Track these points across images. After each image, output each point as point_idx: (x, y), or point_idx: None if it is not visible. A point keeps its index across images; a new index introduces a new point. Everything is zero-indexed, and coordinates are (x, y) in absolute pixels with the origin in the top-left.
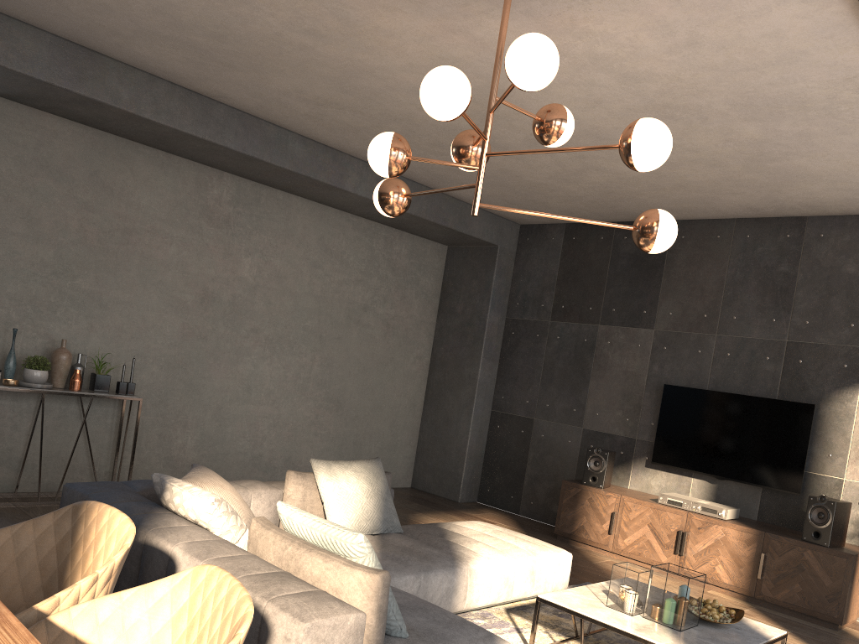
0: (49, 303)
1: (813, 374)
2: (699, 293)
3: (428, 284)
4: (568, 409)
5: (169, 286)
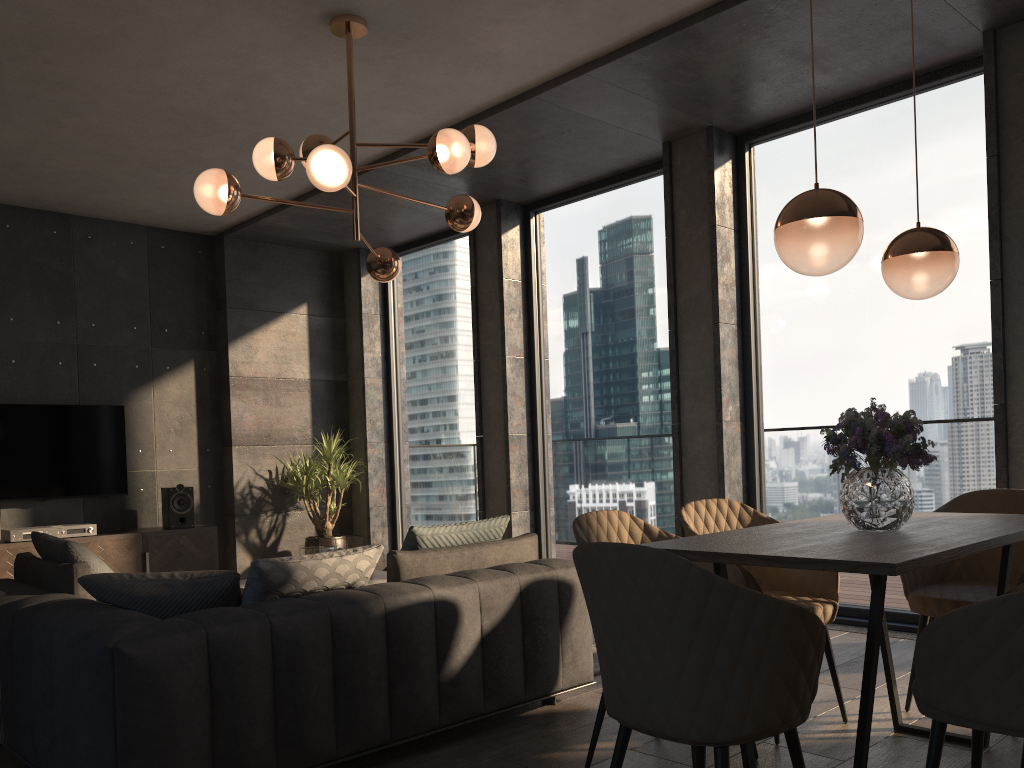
0: None
1: (110, 376)
2: None
3: None
4: None
5: None
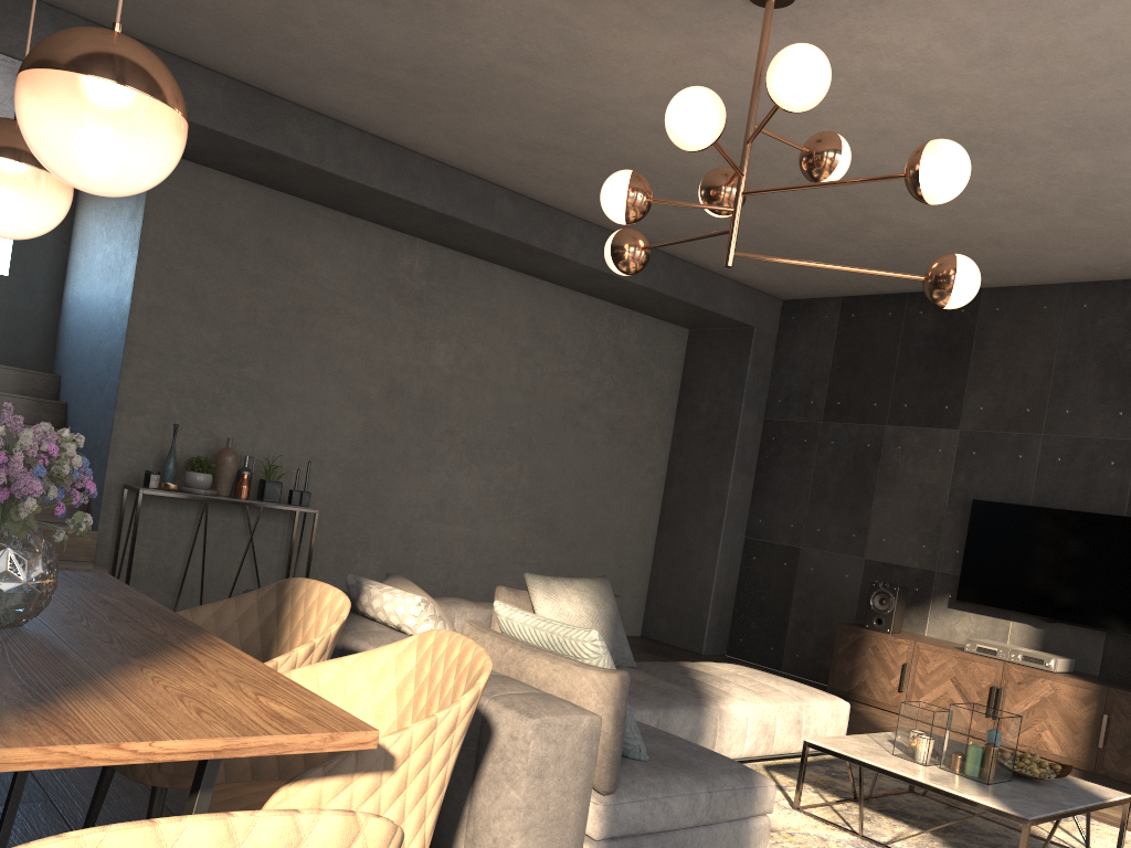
0: (214, 396)
1: None
2: (1019, 380)
3: (664, 378)
4: (845, 535)
5: (351, 376)
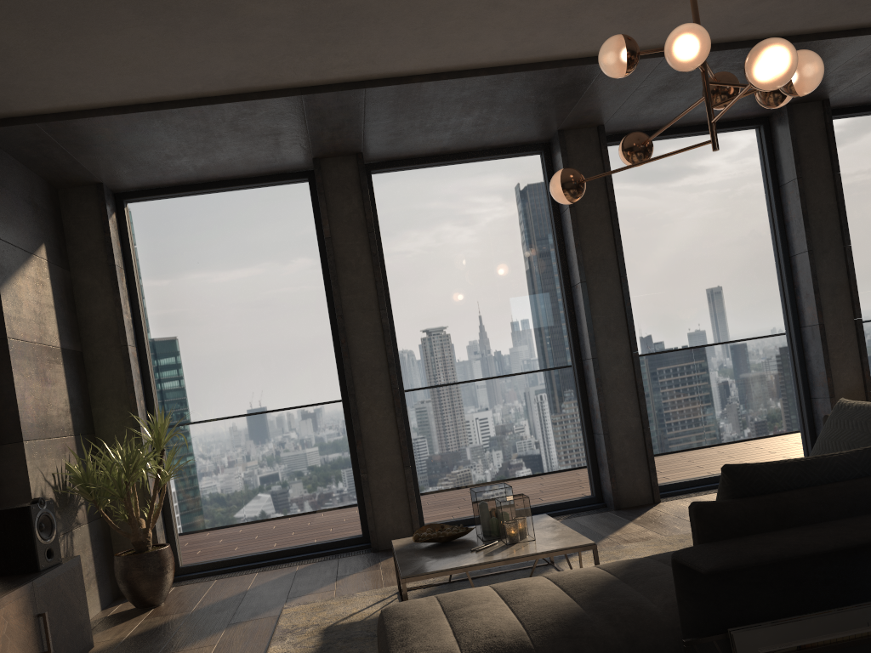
0: None
1: None
2: None
3: None
4: None
5: None
